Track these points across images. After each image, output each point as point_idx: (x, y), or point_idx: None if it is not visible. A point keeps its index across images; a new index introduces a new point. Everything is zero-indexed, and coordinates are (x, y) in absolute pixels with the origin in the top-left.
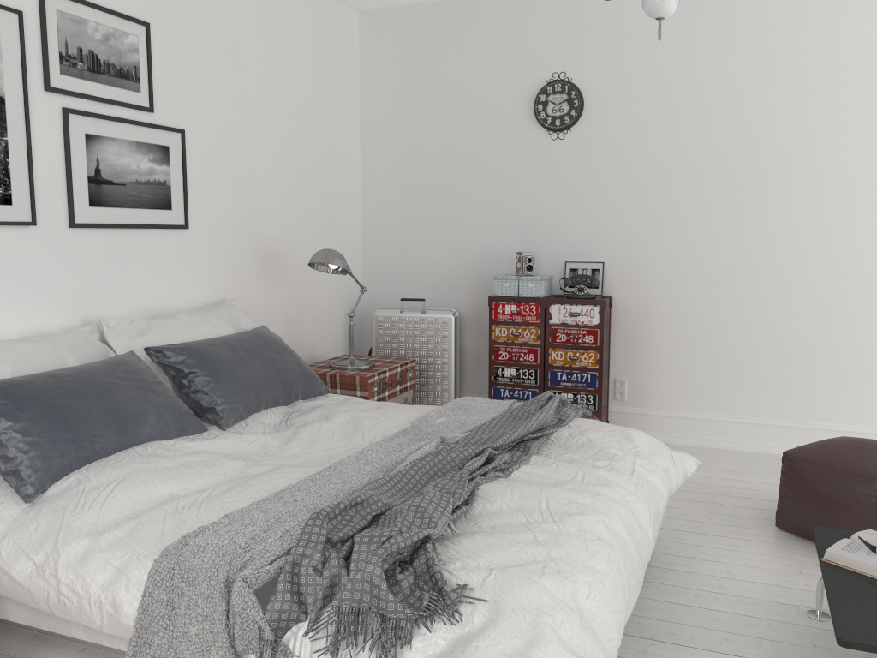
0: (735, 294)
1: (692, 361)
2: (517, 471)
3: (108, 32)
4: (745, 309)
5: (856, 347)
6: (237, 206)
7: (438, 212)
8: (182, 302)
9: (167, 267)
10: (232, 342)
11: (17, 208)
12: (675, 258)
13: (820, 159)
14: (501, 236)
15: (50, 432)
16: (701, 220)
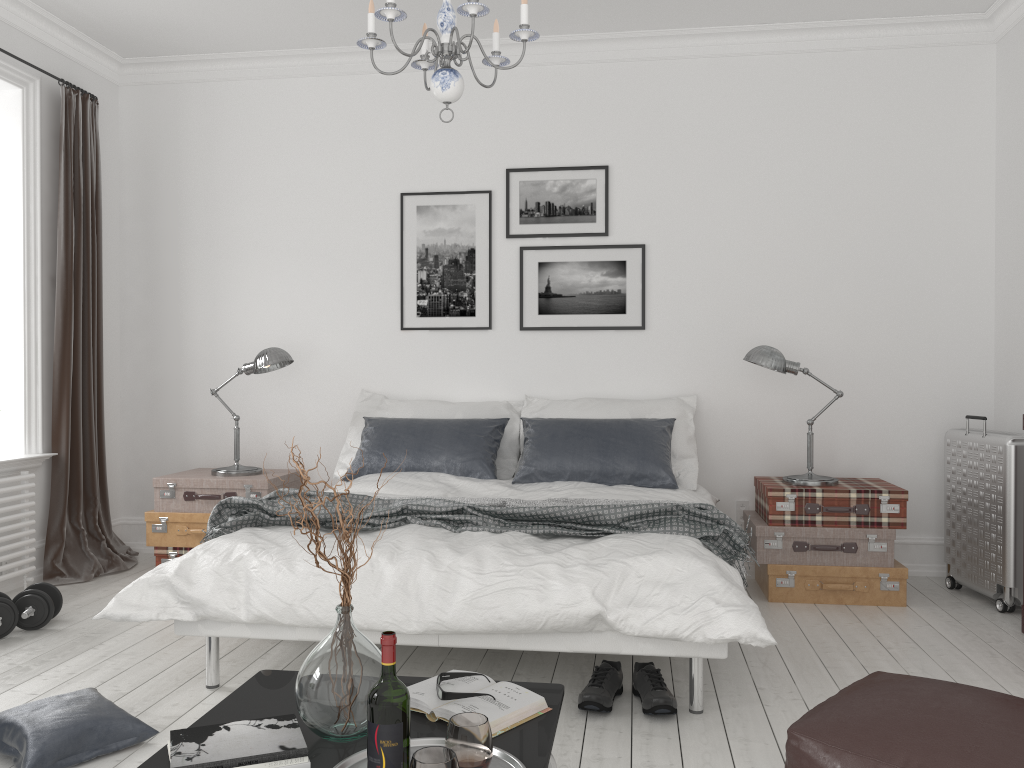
0: None
1: None
2: (468, 531)
3: (564, 184)
4: None
5: None
6: (719, 307)
7: None
8: (635, 394)
9: (618, 362)
10: (586, 423)
11: (478, 318)
12: None
13: None
14: None
15: (372, 447)
16: None
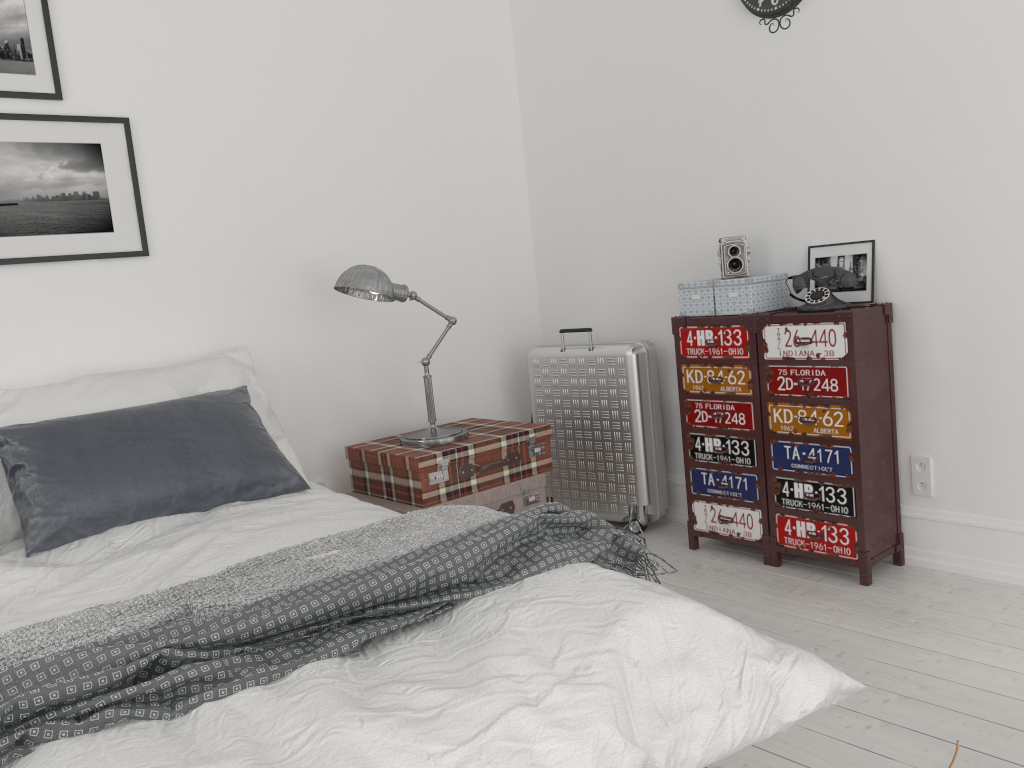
0: None
1: None
2: (211, 704)
3: None
4: None
5: None
6: (252, 217)
7: (620, 190)
8: (148, 359)
9: (112, 312)
10: (125, 417)
11: None
12: (1010, 216)
13: None
14: (707, 216)
15: None
16: None
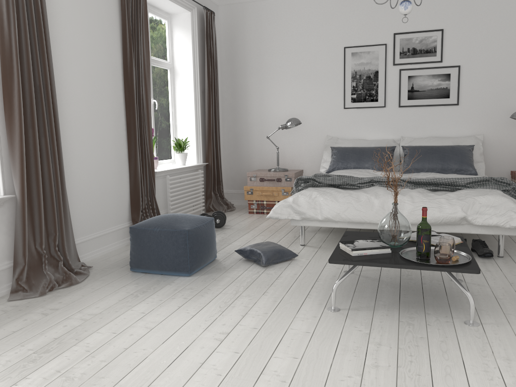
0: None
1: None
2: (400, 188)
3: (421, 39)
4: None
5: None
6: (495, 93)
7: None
8: (452, 134)
9: (444, 120)
10: (433, 147)
11: (379, 102)
12: None
13: None
14: None
15: (338, 159)
16: None
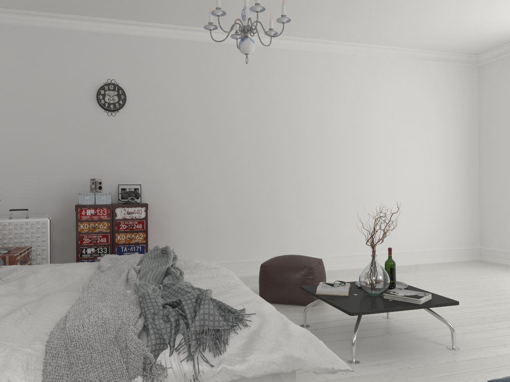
0: (208, 199)
1: (190, 235)
2: (185, 277)
3: None
4: (213, 206)
5: (261, 221)
6: None
7: (32, 155)
8: None
9: None
10: None
11: None
12: (179, 181)
13: (241, 135)
14: (77, 170)
15: None
16: (191, 162)
